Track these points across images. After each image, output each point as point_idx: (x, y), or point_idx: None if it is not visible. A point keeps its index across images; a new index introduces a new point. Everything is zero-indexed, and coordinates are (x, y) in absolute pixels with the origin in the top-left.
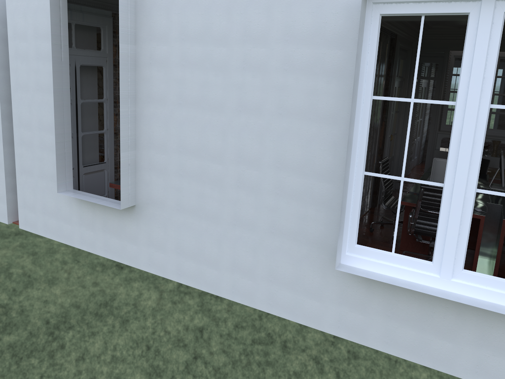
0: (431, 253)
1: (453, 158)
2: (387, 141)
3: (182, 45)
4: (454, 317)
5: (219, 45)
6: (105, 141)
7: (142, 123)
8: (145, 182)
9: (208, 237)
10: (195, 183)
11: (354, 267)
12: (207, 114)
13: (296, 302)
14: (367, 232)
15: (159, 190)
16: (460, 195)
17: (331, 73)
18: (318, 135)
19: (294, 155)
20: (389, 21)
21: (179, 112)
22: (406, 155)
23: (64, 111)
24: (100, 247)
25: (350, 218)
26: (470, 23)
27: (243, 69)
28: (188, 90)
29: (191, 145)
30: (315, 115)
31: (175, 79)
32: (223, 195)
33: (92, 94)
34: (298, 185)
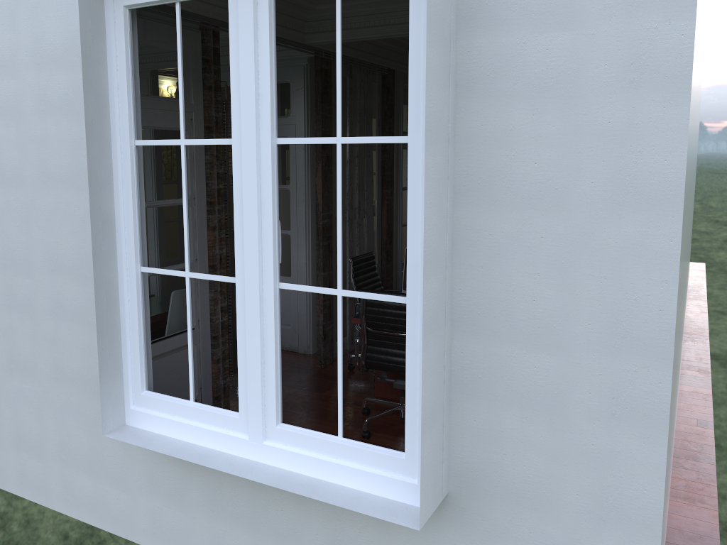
0: (400, 398)
1: (240, 233)
2: (400, 230)
3: None
4: (295, 507)
5: None
6: None
7: None
8: None
9: None
10: None
11: (142, 430)
12: None
13: (99, 494)
14: (344, 371)
15: None
16: (255, 295)
17: None
18: None
19: (68, 248)
20: (358, 47)
21: None
22: (186, 234)
23: None
24: None
25: (131, 347)
26: (231, 7)
27: None
28: None
29: None
30: (85, 180)
31: None
32: None
33: None
34: (78, 297)
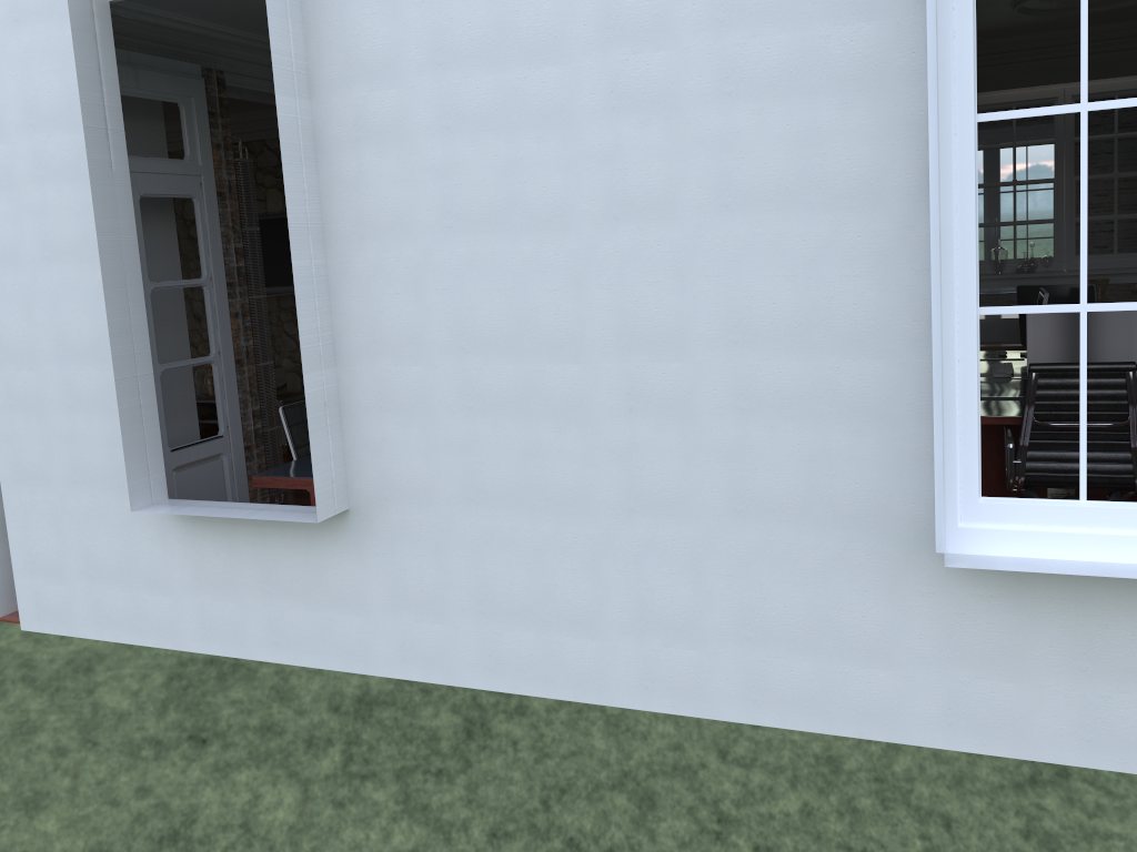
0: None
1: None
2: None
3: (439, 79)
4: None
5: (540, 63)
6: (217, 382)
7: (349, 294)
8: (372, 444)
9: (563, 555)
10: (511, 423)
11: (987, 556)
12: (526, 241)
13: (826, 681)
14: None
15: (411, 459)
16: None
17: (851, 83)
18: (836, 243)
19: (775, 303)
20: None
21: (448, 248)
22: (1085, 246)
23: (129, 299)
24: (260, 638)
25: (958, 433)
26: None
27: (612, 112)
28: (468, 188)
29: (491, 328)
30: (821, 192)
31: (429, 168)
32: (593, 439)
33: (168, 272)
34: (794, 377)
